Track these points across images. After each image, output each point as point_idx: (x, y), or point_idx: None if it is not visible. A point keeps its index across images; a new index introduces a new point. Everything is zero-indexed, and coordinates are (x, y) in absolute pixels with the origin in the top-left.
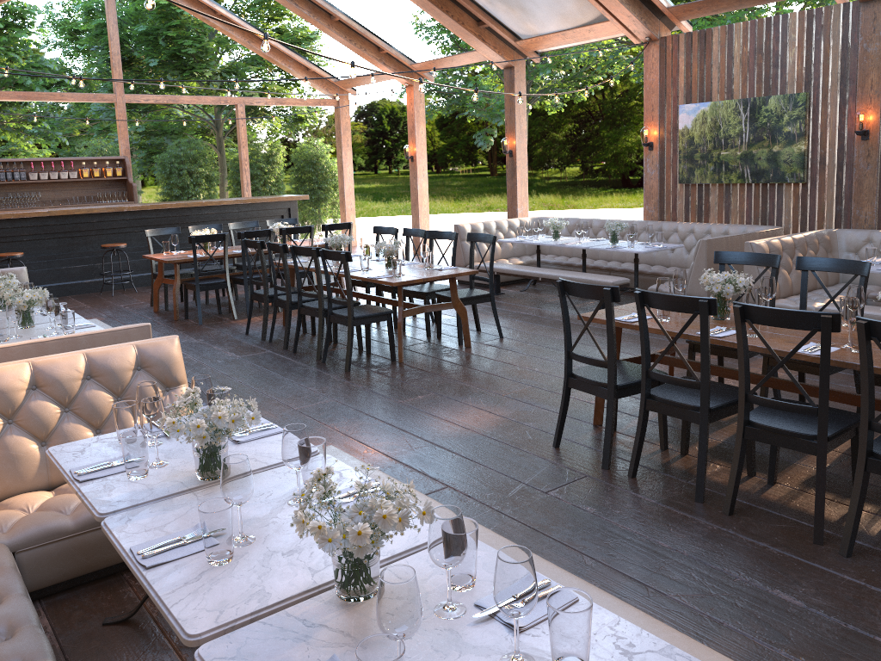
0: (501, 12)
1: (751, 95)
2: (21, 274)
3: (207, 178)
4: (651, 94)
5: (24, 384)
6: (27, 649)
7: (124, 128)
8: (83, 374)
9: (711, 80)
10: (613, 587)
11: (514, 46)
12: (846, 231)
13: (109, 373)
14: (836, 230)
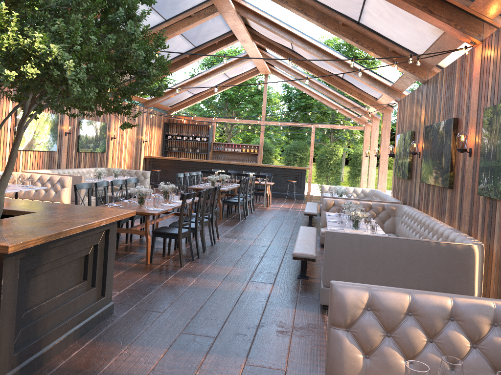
0: (359, 88)
1: (408, 131)
2: (146, 173)
3: (302, 158)
4: (396, 129)
5: (37, 178)
6: None
7: (262, 134)
8: (48, 179)
9: (404, 122)
10: None
11: (378, 103)
12: (405, 207)
13: (51, 180)
14: (403, 205)
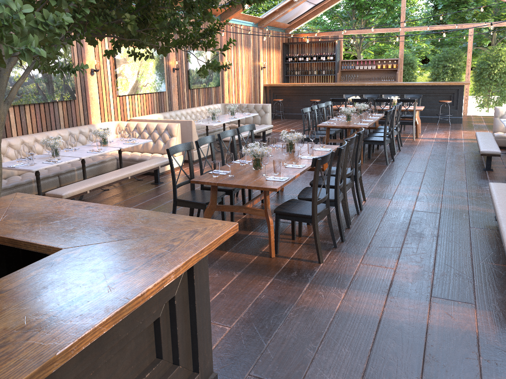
0: None
1: None
2: (267, 106)
3: (454, 69)
4: None
5: (143, 127)
6: (76, 165)
7: (401, 44)
8: (154, 128)
9: None
10: (152, 205)
11: None
12: None
13: (158, 129)
14: None
